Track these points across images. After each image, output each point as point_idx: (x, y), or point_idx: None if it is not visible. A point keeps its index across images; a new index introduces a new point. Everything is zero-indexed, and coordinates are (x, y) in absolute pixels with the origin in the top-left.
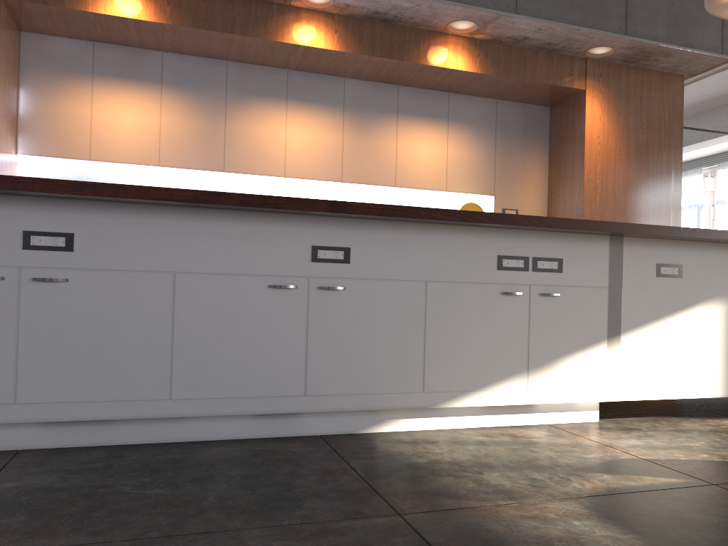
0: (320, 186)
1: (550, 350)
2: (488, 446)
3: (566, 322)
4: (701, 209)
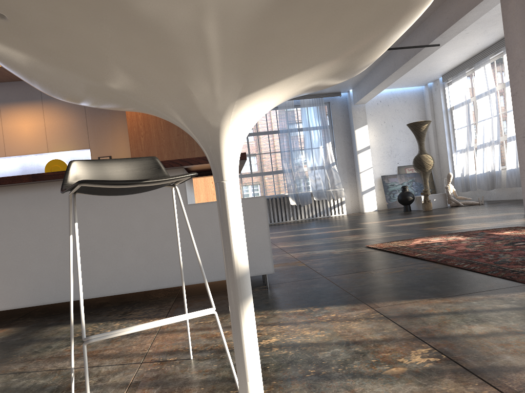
0: None
1: None
2: None
3: None
4: (469, 104)
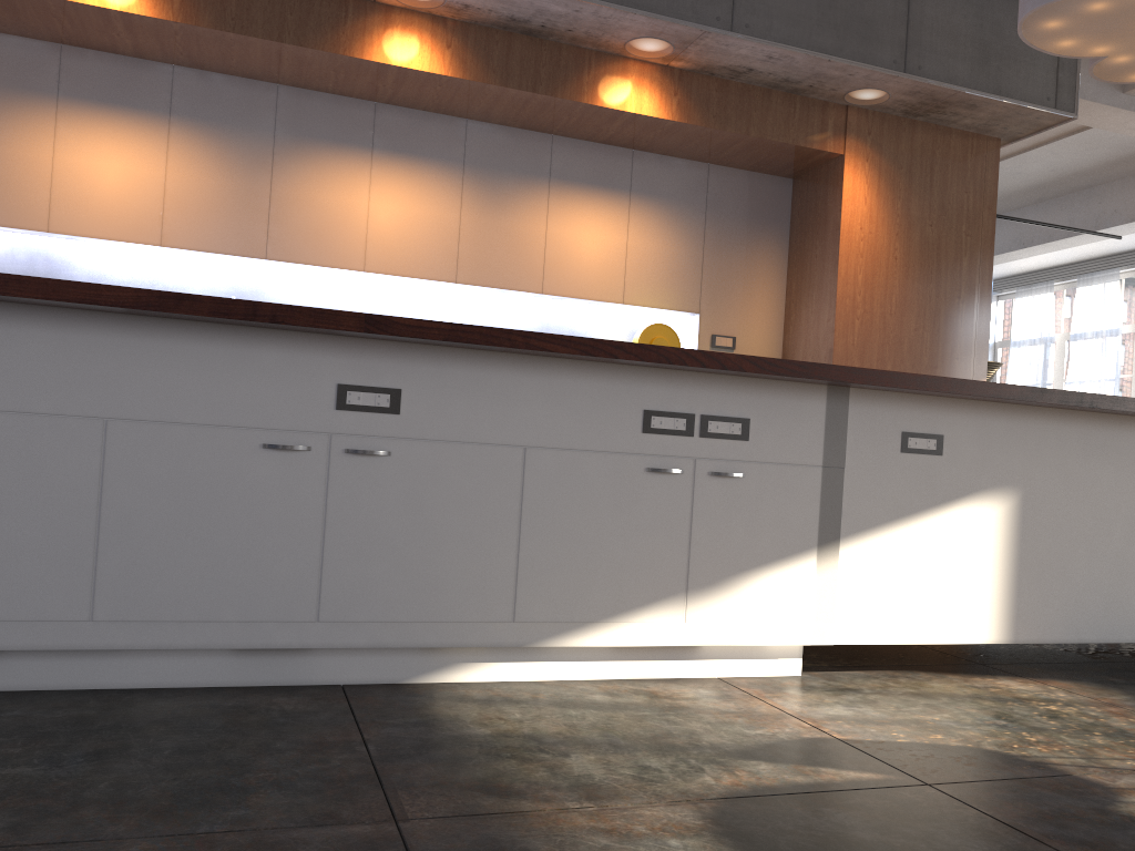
0: (423, 288)
1: (724, 561)
2: (603, 711)
3: (751, 518)
4: (1050, 346)
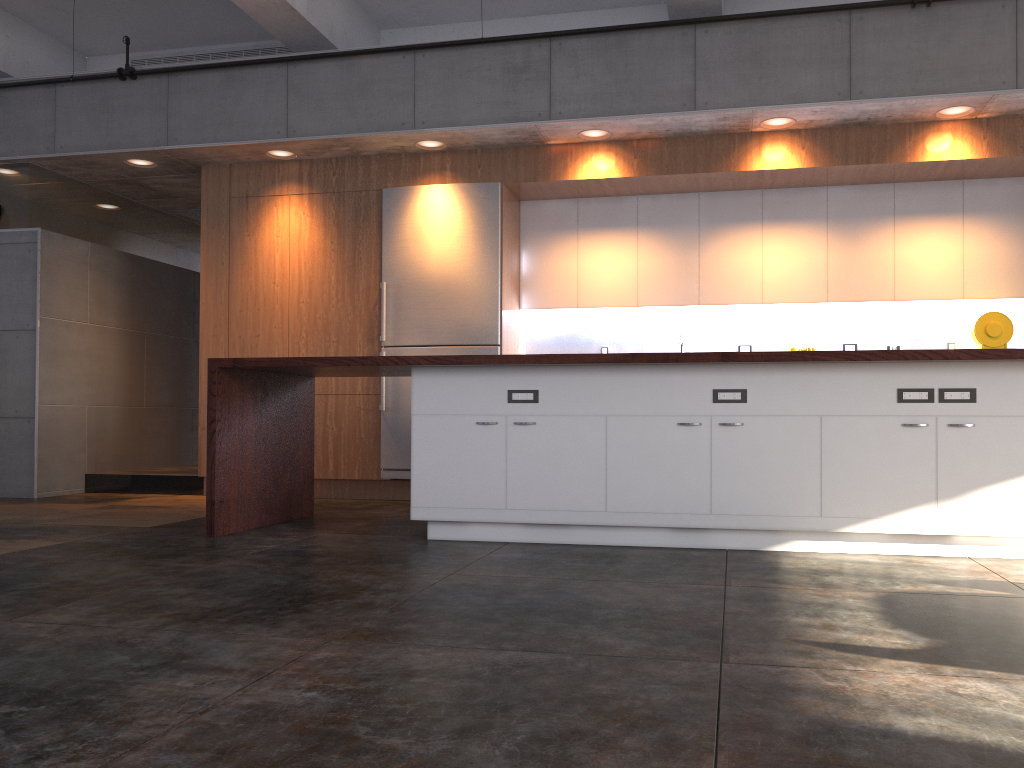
0: (806, 308)
1: (963, 481)
2: (867, 564)
3: (982, 453)
4: None
